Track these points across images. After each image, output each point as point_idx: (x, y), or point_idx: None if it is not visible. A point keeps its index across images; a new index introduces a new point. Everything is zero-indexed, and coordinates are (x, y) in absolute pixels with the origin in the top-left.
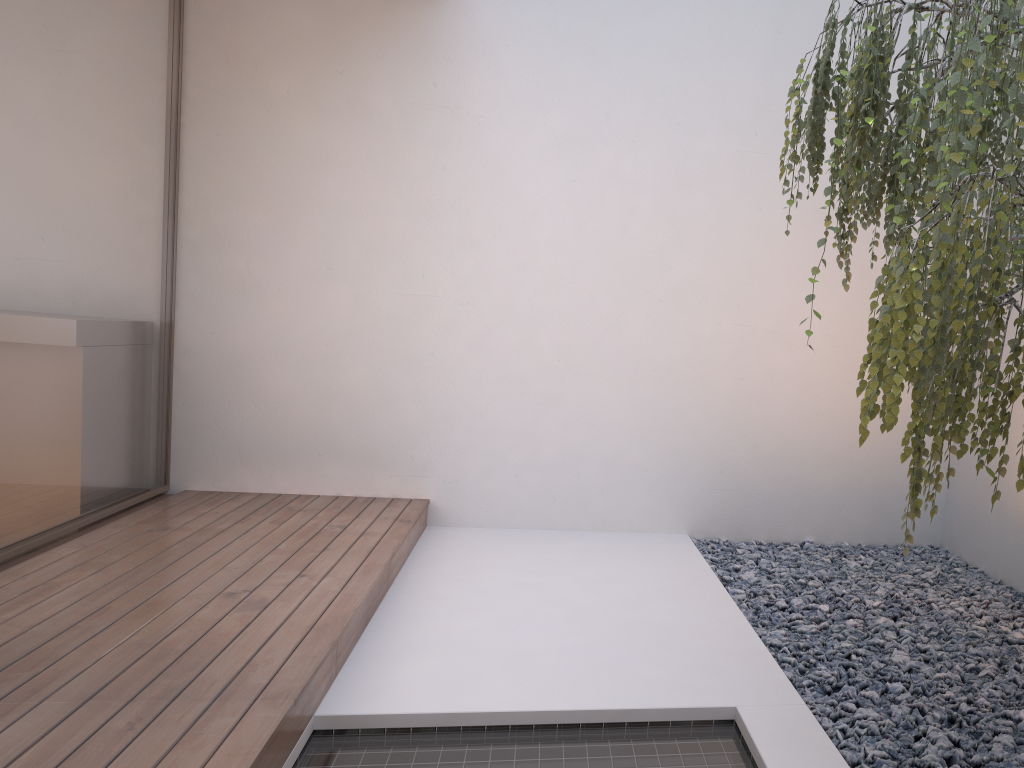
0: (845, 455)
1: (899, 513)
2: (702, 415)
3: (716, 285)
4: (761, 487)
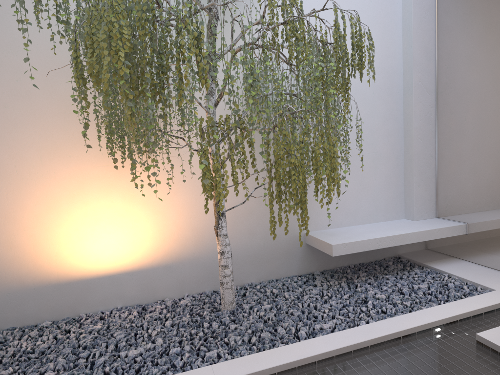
0: None
1: None
2: None
3: None
4: None
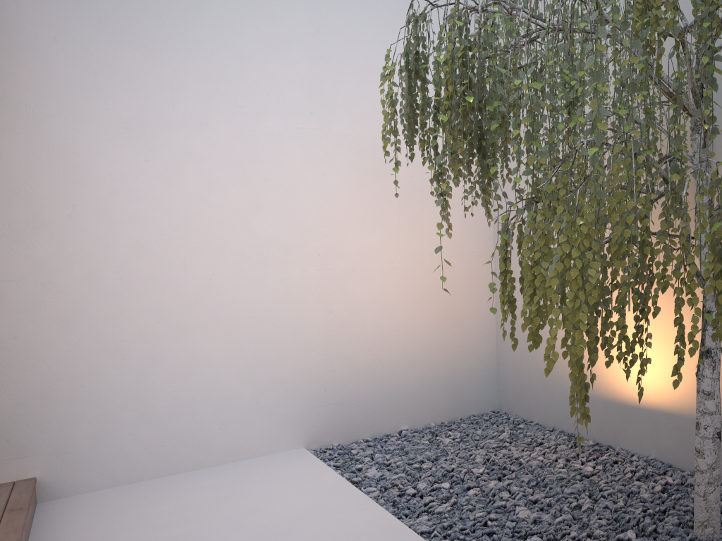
0: (421, 357)
1: (467, 392)
2: (301, 347)
3: (297, 239)
4: (360, 395)
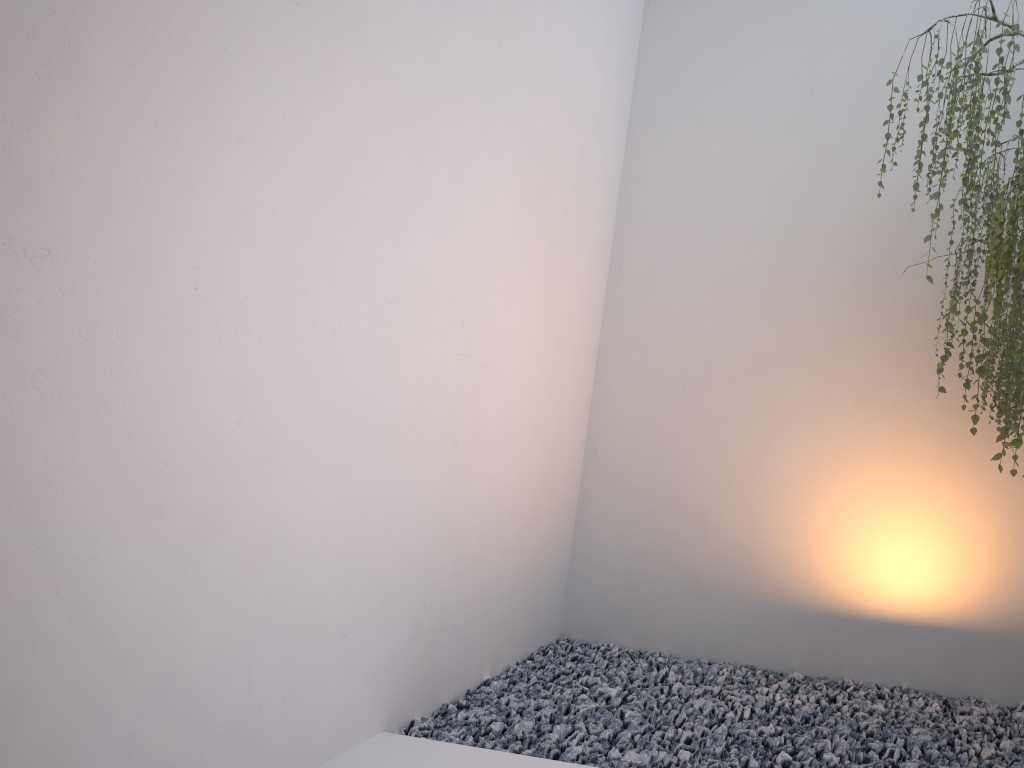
0: (519, 543)
1: (543, 607)
2: (415, 512)
3: (447, 285)
4: (456, 615)
